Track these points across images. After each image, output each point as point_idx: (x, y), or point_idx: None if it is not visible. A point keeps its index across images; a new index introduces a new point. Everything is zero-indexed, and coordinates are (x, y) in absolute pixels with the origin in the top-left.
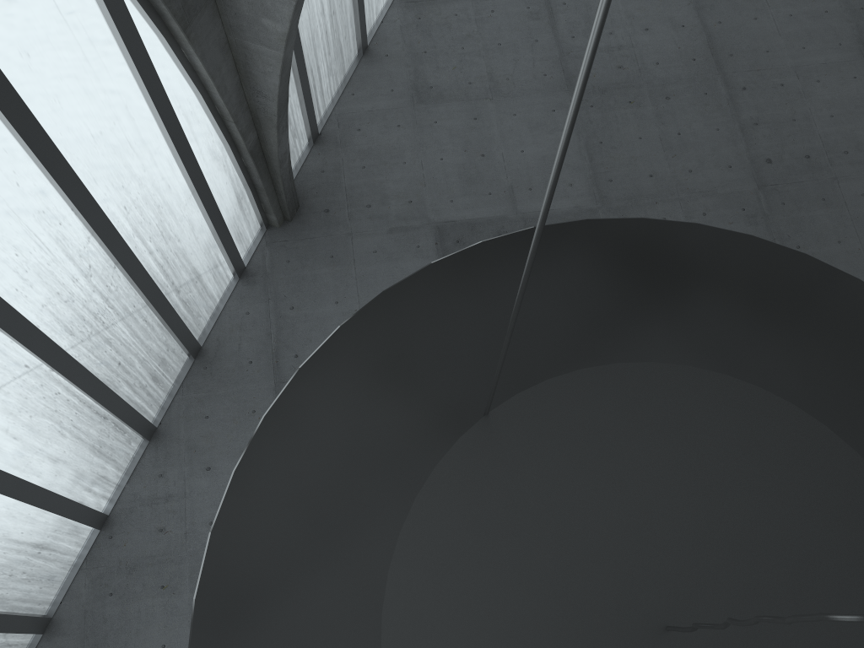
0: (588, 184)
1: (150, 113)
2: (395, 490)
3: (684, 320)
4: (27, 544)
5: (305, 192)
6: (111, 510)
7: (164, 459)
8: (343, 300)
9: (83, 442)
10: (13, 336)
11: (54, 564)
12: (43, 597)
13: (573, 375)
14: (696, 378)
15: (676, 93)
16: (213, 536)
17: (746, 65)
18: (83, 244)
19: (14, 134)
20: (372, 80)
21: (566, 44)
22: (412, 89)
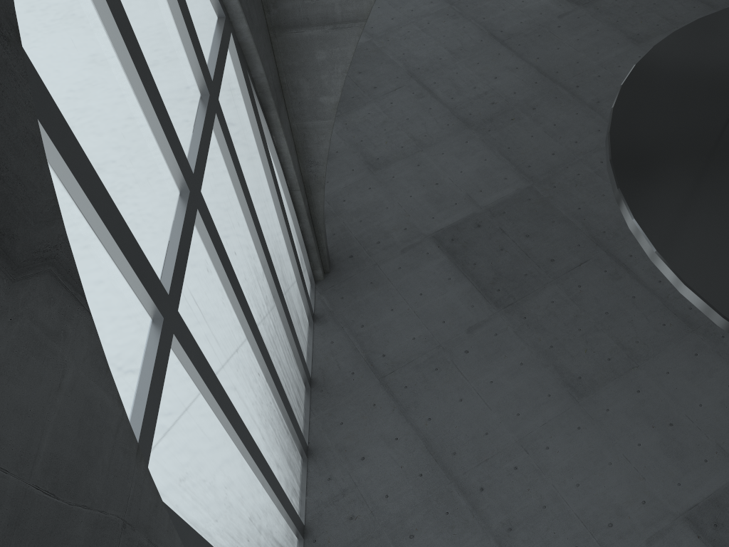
0: (516, 173)
1: (267, 182)
2: (718, 160)
3: None
4: (279, 545)
5: (329, 251)
6: (304, 521)
7: (325, 466)
8: (396, 306)
9: (284, 452)
10: (256, 341)
11: None
12: None
13: None
14: None
15: (537, 104)
16: (637, 219)
17: (569, 74)
18: (262, 277)
19: (235, 184)
20: (336, 169)
21: (450, 103)
22: (366, 164)
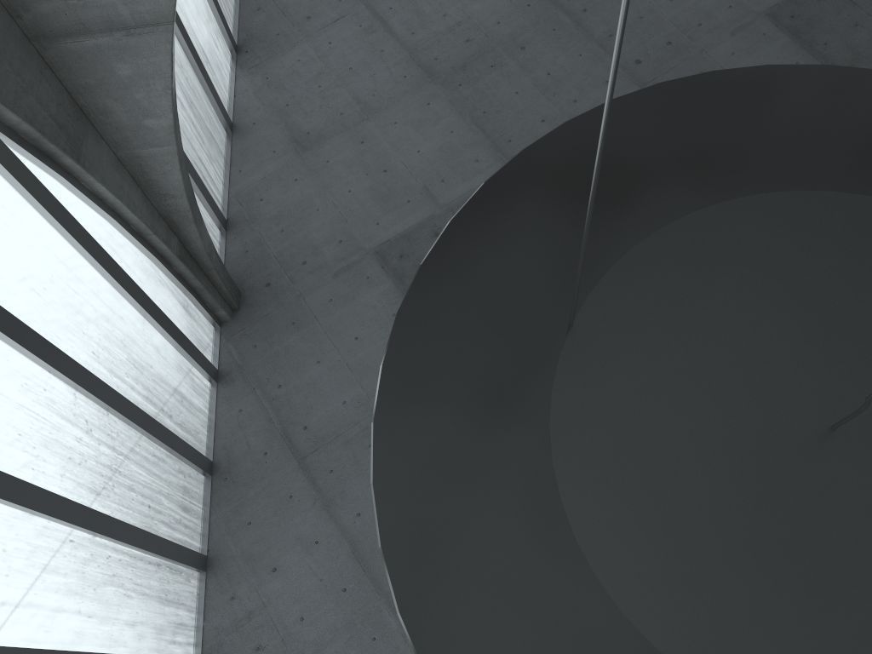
0: (492, 153)
1: (78, 254)
2: (527, 428)
3: (697, 165)
4: None
5: (240, 277)
6: (201, 653)
7: (228, 581)
8: (324, 357)
9: (150, 596)
10: (49, 514)
11: None
12: None
13: (628, 256)
14: (735, 208)
15: (528, 40)
16: (384, 549)
17: None
18: (72, 401)
19: None
20: (251, 151)
21: (410, 42)
22: (292, 143)
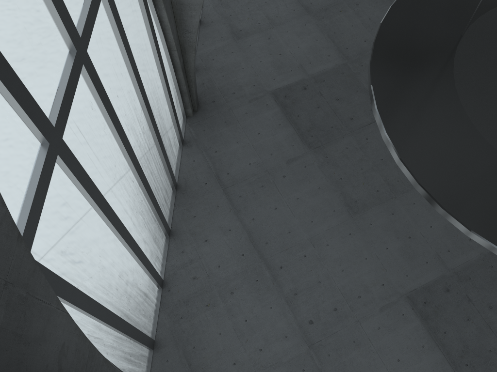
0: (337, 53)
1: (150, 43)
2: (443, 72)
3: None
4: (142, 292)
5: (199, 96)
6: (164, 277)
7: (180, 243)
8: (240, 140)
9: (151, 233)
10: (131, 159)
11: (150, 308)
12: (149, 328)
13: (488, 13)
14: None
15: (360, 1)
16: (378, 109)
17: None
18: (140, 113)
19: (120, 45)
20: (209, 35)
21: None
22: (231, 34)
